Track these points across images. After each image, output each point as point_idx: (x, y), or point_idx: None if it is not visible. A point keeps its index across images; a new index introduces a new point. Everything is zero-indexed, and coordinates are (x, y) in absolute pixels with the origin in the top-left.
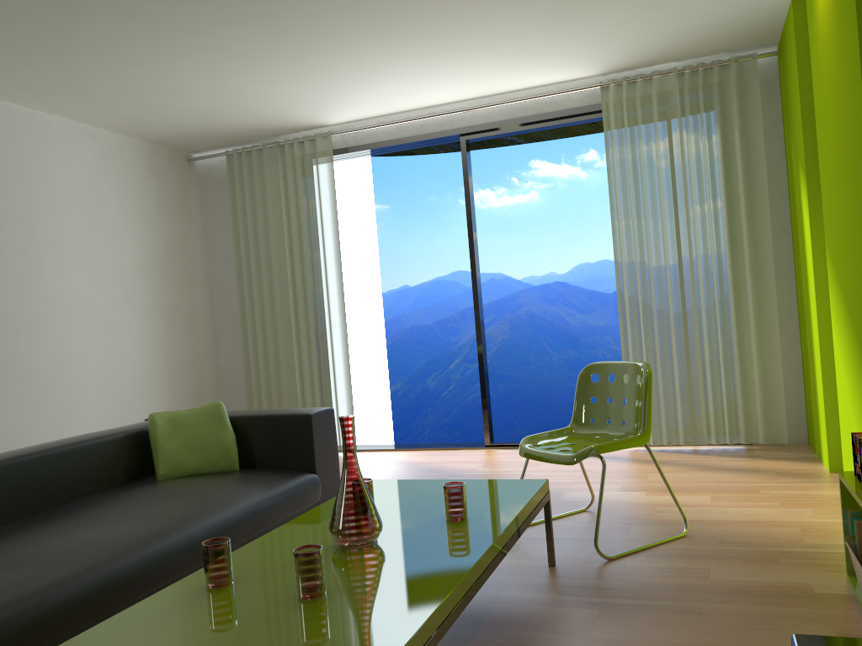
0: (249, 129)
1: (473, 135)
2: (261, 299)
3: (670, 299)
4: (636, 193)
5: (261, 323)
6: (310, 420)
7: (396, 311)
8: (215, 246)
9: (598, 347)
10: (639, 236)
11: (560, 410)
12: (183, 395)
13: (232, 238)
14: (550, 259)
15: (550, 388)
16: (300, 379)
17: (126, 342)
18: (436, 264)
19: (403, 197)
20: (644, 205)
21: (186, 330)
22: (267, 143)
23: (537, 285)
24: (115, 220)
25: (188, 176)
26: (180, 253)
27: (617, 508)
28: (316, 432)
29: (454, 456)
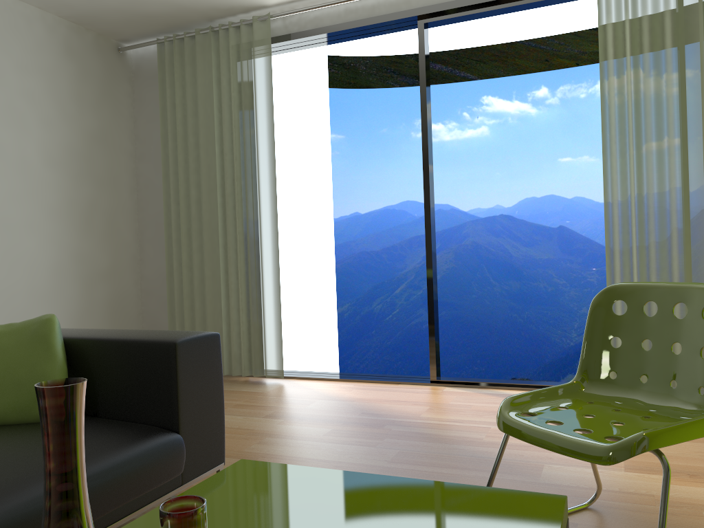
0: (177, 8)
1: (433, 17)
2: (188, 203)
3: (674, 214)
4: (636, 81)
5: (187, 230)
6: (174, 351)
7: (346, 237)
8: (145, 145)
9: (540, 280)
10: (637, 135)
11: (499, 338)
12: (97, 306)
13: (160, 135)
14: (497, 192)
15: (490, 317)
16: (226, 294)
17: (24, 242)
18: (386, 193)
19: (358, 128)
20: (645, 96)
21: (105, 234)
22: (200, 29)
23: (483, 217)
24: (17, 102)
25: (116, 67)
26: (102, 149)
27: (636, 507)
28: (185, 369)
29: (393, 392)
